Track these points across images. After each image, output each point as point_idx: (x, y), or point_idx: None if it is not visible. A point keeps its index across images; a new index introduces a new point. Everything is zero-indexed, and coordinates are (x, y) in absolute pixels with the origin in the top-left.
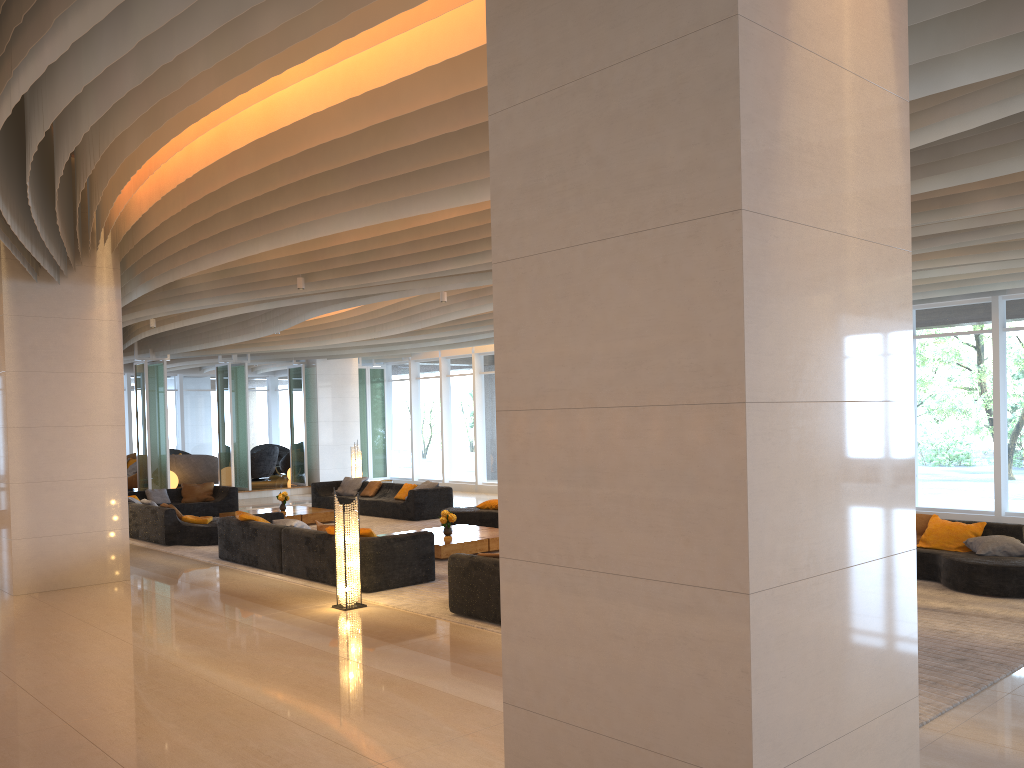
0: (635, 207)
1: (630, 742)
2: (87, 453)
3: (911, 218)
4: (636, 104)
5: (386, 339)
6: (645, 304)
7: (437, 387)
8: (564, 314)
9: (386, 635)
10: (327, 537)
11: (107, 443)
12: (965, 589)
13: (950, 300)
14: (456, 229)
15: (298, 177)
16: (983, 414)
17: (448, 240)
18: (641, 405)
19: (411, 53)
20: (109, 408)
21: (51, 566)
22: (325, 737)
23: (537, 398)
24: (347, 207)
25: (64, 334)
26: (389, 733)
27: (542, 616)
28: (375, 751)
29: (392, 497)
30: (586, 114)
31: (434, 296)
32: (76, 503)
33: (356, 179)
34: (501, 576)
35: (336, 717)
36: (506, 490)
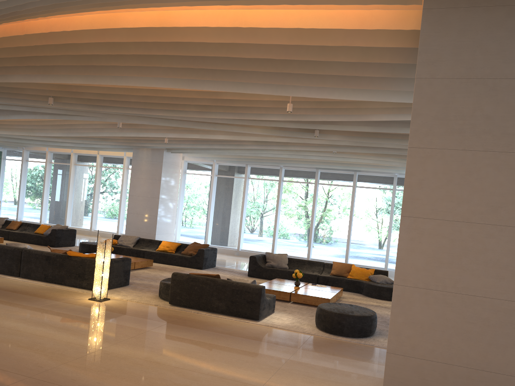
0: (507, 141)
1: (472, 367)
2: None
3: (387, 140)
4: (513, 98)
5: (32, 136)
6: (507, 183)
7: (41, 168)
8: (455, 179)
9: (150, 317)
10: (67, 257)
11: None
12: (376, 297)
13: (337, 170)
14: (182, 96)
15: (152, 52)
16: (343, 221)
17: (171, 100)
18: (499, 225)
19: (288, 17)
20: None
21: None
22: (210, 375)
23: (431, 213)
24: (166, 75)
25: None
26: (240, 371)
27: (421, 312)
28: (249, 380)
29: (31, 231)
30: (482, 95)
31: (98, 121)
32: None
33: (187, 63)
34: (393, 293)
35: (198, 364)
36: (403, 253)
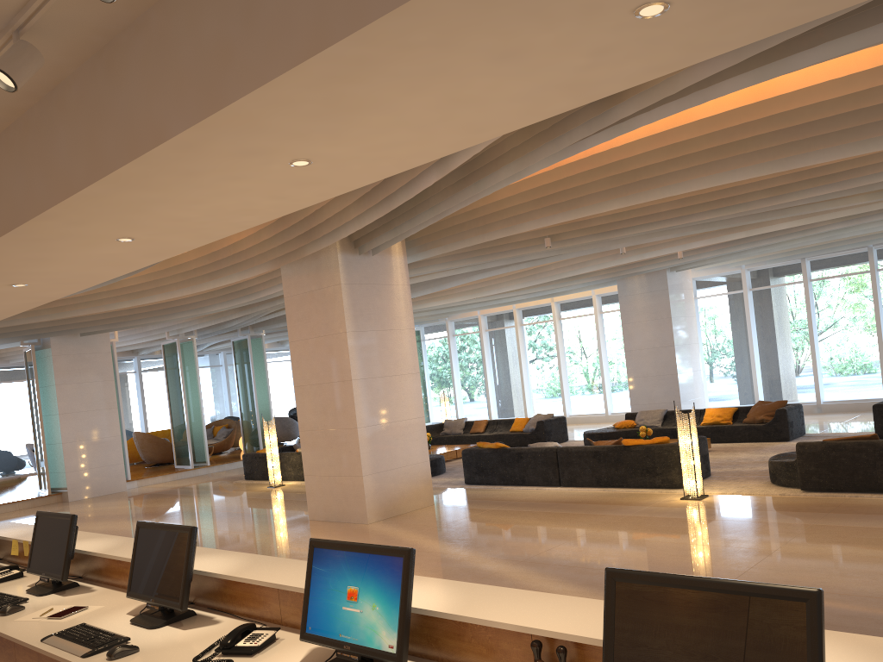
0: None
1: None
2: (400, 398)
3: None
4: None
5: (473, 299)
6: None
7: (475, 341)
8: None
9: (791, 509)
10: (623, 448)
11: (410, 389)
12: None
13: None
14: (744, 182)
15: (734, 138)
16: None
17: (724, 193)
18: None
19: None
20: (409, 359)
21: (387, 497)
22: None
23: None
24: (749, 162)
25: (377, 298)
26: None
27: None
28: None
29: (505, 431)
30: None
31: None
32: (397, 441)
33: (786, 137)
34: None
35: None
36: None
